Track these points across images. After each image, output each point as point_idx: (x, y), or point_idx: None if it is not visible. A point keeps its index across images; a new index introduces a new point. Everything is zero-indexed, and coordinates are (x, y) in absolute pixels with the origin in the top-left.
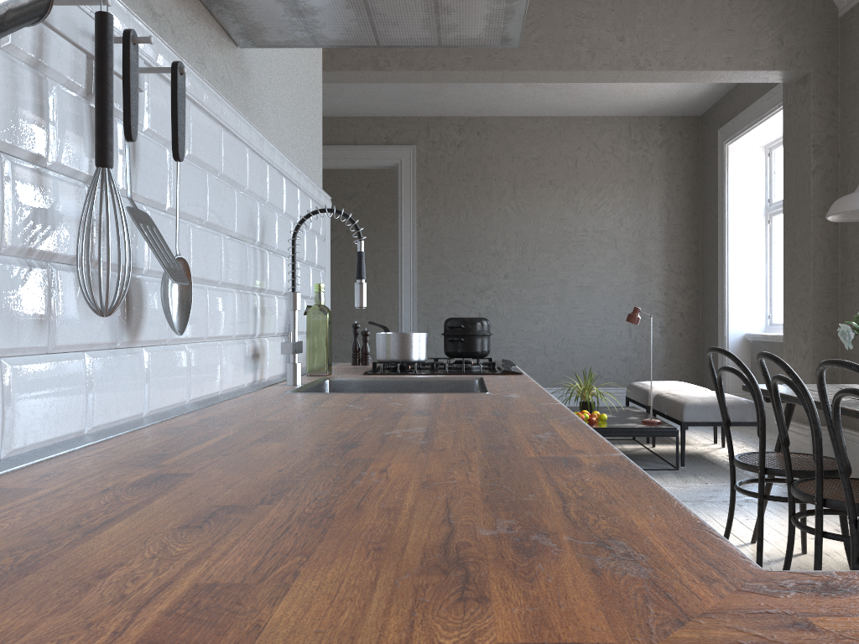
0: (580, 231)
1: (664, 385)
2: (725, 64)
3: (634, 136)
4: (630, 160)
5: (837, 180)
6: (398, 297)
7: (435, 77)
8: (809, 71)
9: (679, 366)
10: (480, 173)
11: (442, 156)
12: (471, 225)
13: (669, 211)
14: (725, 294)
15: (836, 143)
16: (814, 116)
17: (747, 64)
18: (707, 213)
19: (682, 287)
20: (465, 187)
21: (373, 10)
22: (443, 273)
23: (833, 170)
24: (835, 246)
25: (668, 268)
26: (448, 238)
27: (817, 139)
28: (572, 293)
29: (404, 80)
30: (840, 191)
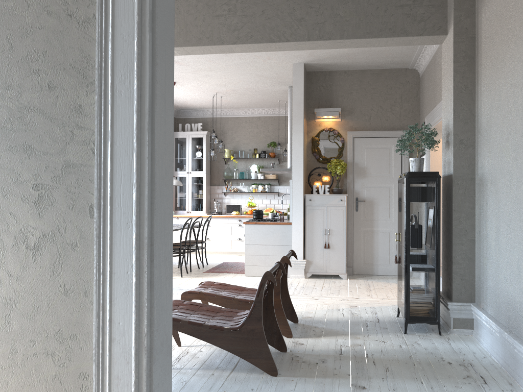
0: None
1: None
2: None
3: None
4: None
5: None
6: (172, 175)
7: (230, 49)
8: None
9: None
10: None
11: None
12: None
13: None
14: None
15: None
16: None
17: None
18: None
19: None
20: None
21: (280, 172)
22: None
23: None
24: None
25: None
26: None
27: None
28: None
29: (251, 46)
30: None
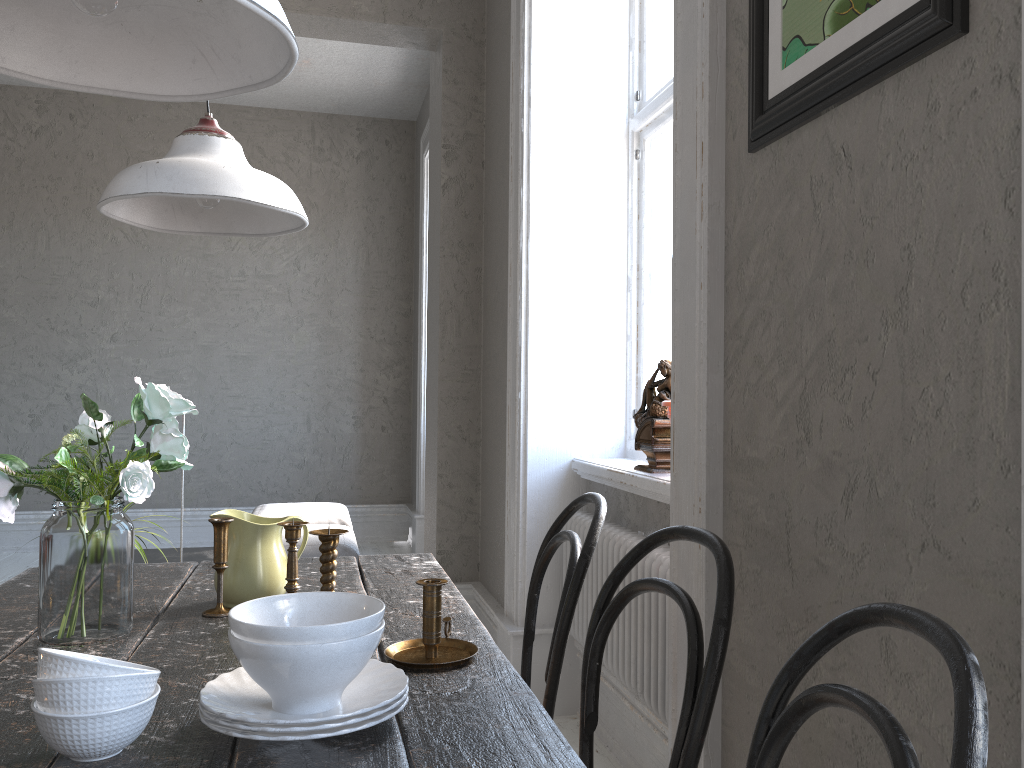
0: (234, 275)
1: (282, 512)
2: (305, 4)
3: (320, 141)
4: (313, 176)
5: (481, 202)
6: None
7: None
8: (441, 31)
9: (381, 473)
10: (73, 177)
11: (8, 147)
12: (55, 258)
13: (370, 253)
14: (422, 373)
15: (480, 146)
16: (446, 100)
17: (341, 8)
18: (417, 257)
19: (387, 360)
20: (47, 198)
21: None
22: (5, 331)
23: (475, 186)
24: (477, 304)
25: (366, 334)
26: (15, 276)
27: (451, 137)
28: (221, 366)
29: None
30: (484, 219)
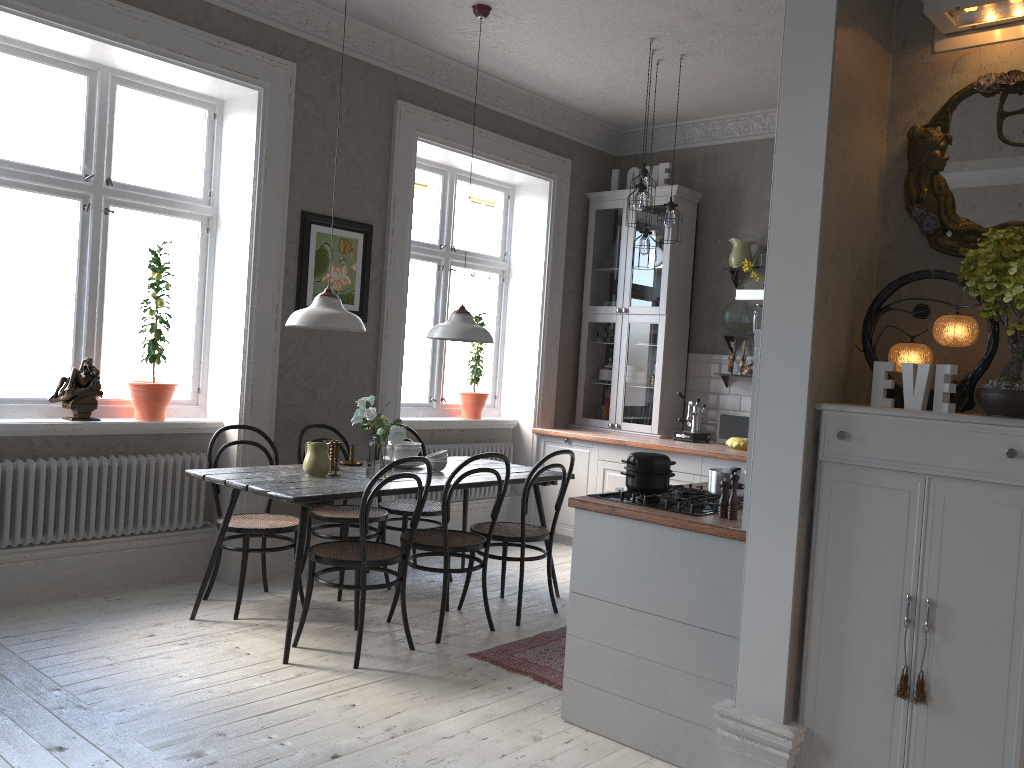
0: None
1: None
2: None
3: None
4: None
5: None
6: None
7: None
8: None
9: None
10: None
11: None
12: None
13: None
14: None
15: None
16: None
17: None
18: None
19: None
20: None
21: None
22: None
23: None
24: None
25: None
26: None
27: None
28: None
29: None
30: None
